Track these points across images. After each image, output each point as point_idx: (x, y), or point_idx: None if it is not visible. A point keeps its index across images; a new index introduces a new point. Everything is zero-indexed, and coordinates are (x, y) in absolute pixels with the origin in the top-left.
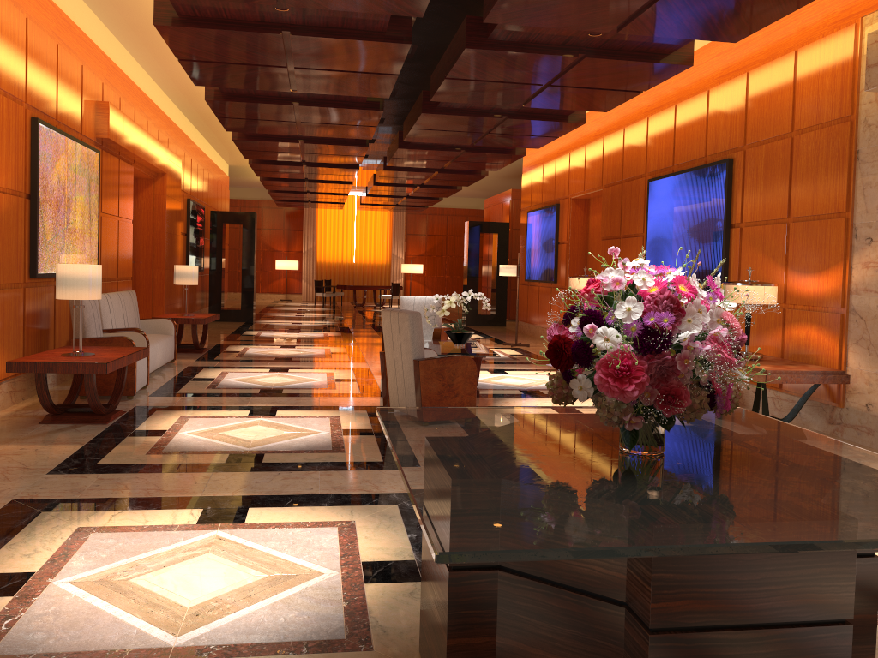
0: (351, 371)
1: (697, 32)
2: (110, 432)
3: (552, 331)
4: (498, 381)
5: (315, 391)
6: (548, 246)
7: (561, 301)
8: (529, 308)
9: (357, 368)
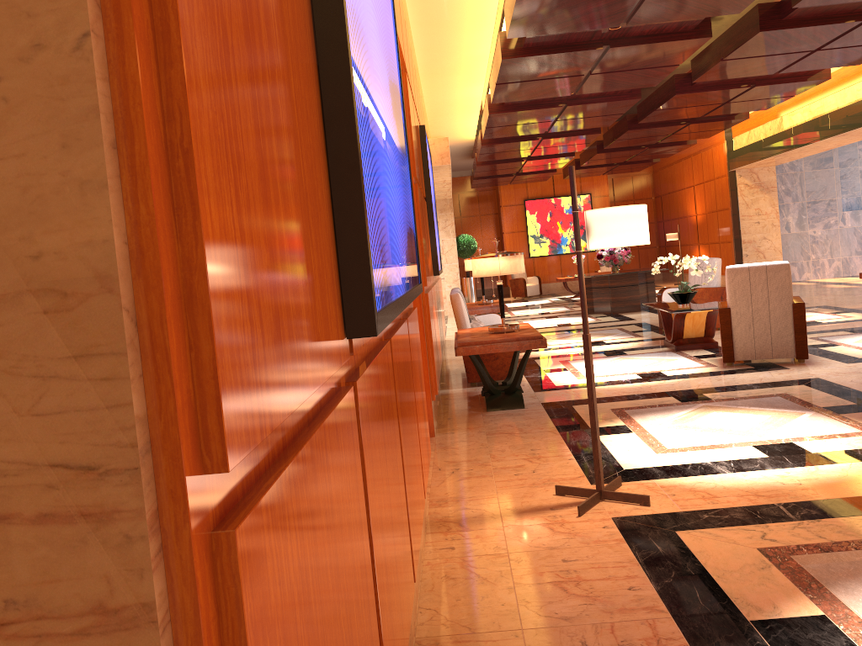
0: (852, 355)
1: (518, 114)
2: (861, 310)
3: (629, 251)
4: (648, 361)
5: (819, 335)
6: (398, 118)
7: (419, 354)
8: (386, 589)
9: (858, 360)
